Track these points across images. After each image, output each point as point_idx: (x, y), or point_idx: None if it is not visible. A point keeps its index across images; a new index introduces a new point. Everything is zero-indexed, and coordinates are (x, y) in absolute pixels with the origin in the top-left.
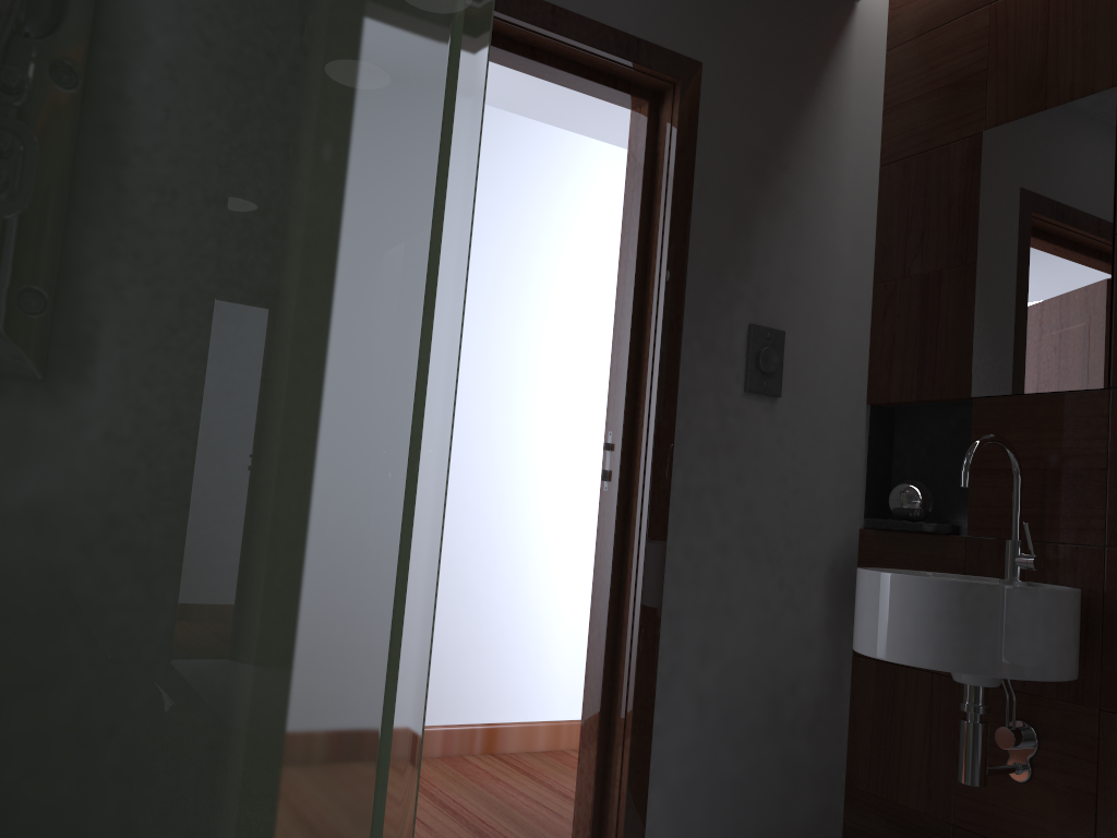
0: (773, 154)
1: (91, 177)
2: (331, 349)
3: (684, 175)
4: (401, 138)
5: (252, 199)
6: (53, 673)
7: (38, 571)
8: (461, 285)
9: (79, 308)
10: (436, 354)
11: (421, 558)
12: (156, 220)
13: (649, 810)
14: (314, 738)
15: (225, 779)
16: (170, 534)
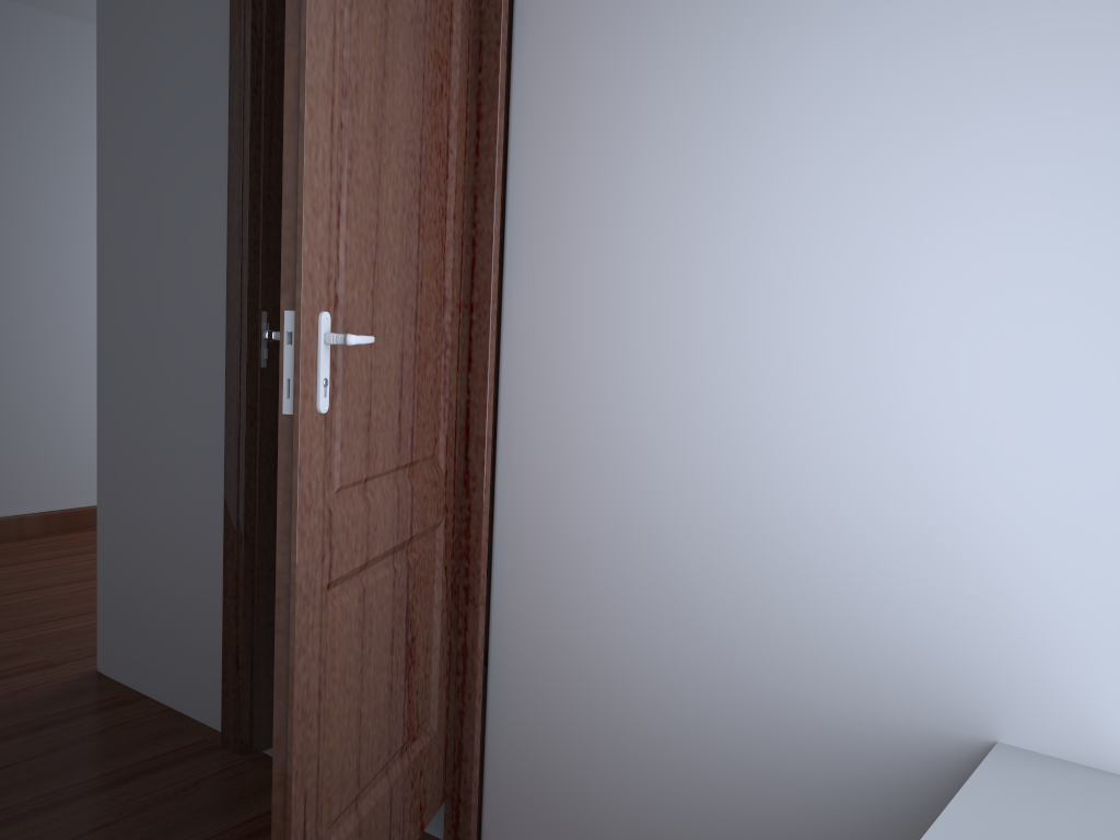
0: None
1: None
2: None
3: None
4: None
5: None
6: None
7: None
8: None
9: None
10: None
11: None
12: None
13: None
14: None
15: None
16: None
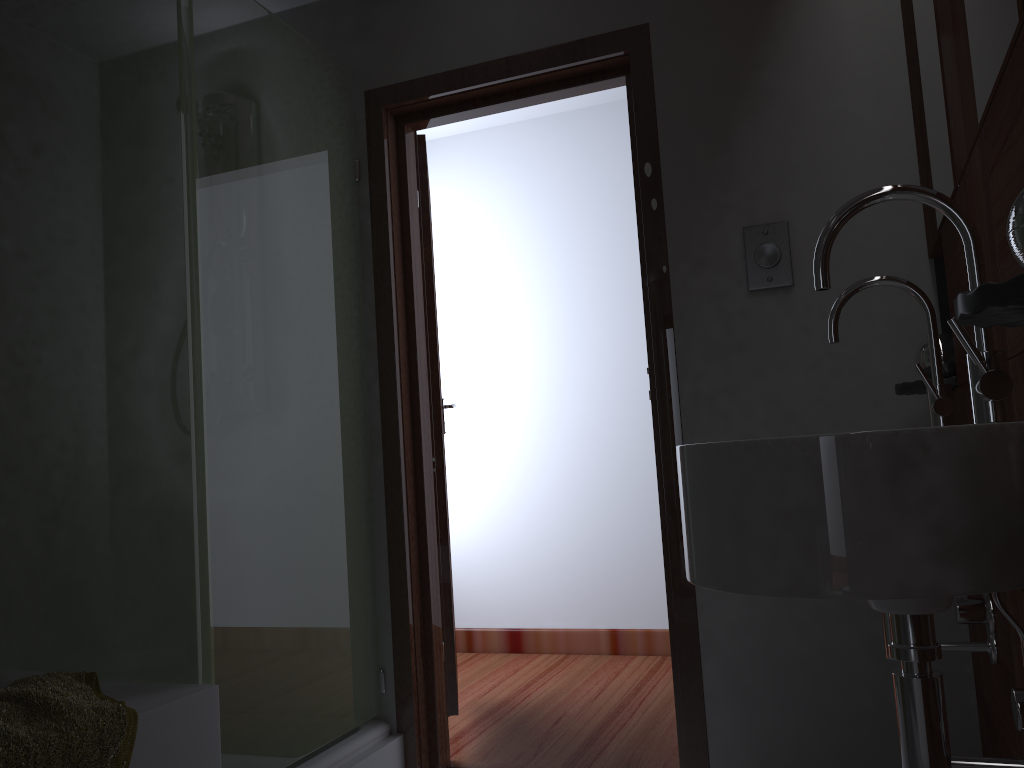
0: (745, 60)
1: (61, 342)
2: (146, 386)
3: (645, 126)
4: (162, 272)
5: (110, 328)
6: (73, 544)
7: (64, 503)
8: (197, 335)
9: (63, 396)
10: (190, 374)
11: (195, 481)
12: (81, 351)
13: (705, 677)
14: (161, 572)
15: (130, 590)
16: (101, 482)
